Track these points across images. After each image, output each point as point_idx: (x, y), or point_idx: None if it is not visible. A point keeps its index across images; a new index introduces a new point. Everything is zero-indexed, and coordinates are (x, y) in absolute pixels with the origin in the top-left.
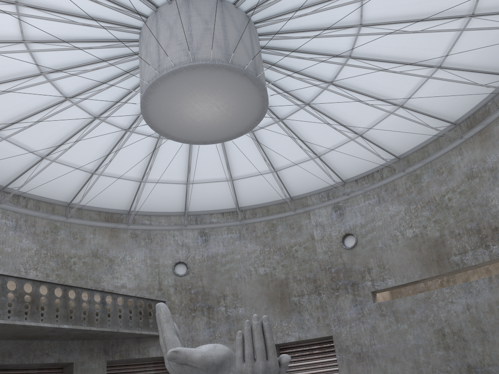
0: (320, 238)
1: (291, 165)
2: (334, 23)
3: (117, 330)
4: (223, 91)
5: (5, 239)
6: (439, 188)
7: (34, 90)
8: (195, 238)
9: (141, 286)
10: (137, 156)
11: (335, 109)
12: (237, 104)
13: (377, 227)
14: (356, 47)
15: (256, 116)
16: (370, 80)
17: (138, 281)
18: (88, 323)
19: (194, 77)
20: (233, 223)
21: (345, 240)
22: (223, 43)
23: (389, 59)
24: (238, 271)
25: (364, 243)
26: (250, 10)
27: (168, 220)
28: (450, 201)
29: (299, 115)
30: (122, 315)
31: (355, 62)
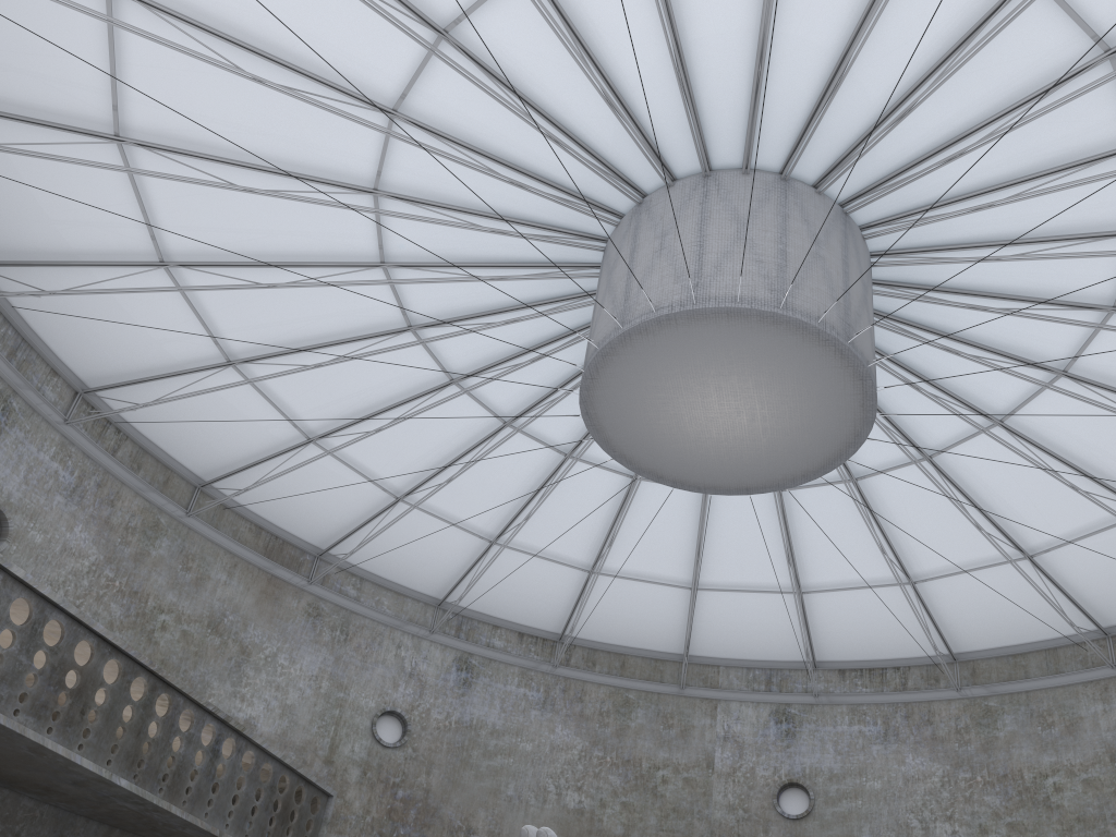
0: (728, 771)
1: (732, 589)
2: (1013, 347)
3: (219, 834)
4: (792, 391)
5: (40, 511)
6: (1036, 755)
7: (328, 217)
8: (444, 668)
9: (289, 739)
10: (431, 441)
11: (897, 511)
12: (794, 428)
13: (869, 792)
14: (1023, 410)
15: (809, 468)
16: (1003, 483)
17: (286, 724)
18: (168, 791)
19: (762, 339)
20: (539, 665)
21: (782, 795)
22: (843, 296)
23: (1066, 458)
24: (518, 783)
25: (828, 818)
26: (878, 255)
27: (399, 605)
28: (1057, 792)
29: (821, 494)
30: (240, 797)
31: (1000, 436)
